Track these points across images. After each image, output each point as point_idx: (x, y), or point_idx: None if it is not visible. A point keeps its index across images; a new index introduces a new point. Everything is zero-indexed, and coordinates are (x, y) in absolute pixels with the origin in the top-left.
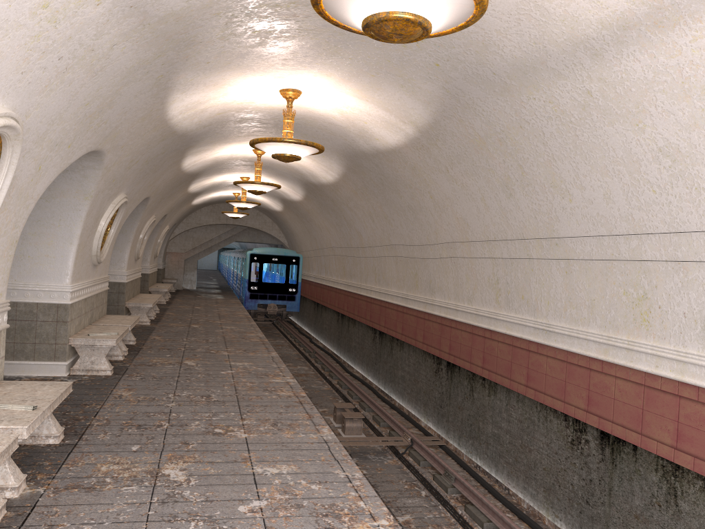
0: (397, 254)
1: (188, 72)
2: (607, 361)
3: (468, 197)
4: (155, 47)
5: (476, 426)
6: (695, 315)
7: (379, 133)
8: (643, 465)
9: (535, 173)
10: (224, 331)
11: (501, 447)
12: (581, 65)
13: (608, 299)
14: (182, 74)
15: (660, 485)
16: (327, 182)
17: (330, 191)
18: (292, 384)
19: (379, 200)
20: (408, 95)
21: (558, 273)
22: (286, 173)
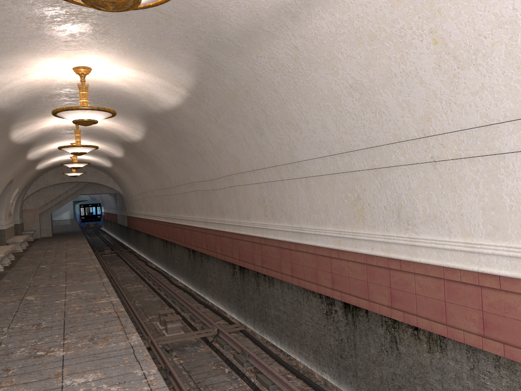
0: (196, 189)
1: None
2: (341, 250)
3: (234, 139)
4: None
5: (264, 311)
6: (392, 207)
7: (161, 96)
8: (373, 323)
9: (275, 115)
10: (67, 267)
11: (282, 324)
12: (286, 26)
13: (336, 203)
14: None
15: (385, 336)
16: (137, 140)
17: (141, 146)
18: (115, 302)
19: (176, 149)
20: (173, 63)
21: (302, 189)
22: (105, 136)
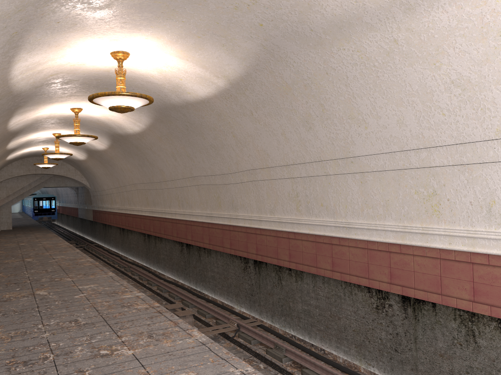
0: (199, 183)
1: (38, 31)
2: (404, 244)
3: (269, 133)
4: (19, 0)
5: (287, 306)
6: (480, 202)
7: (191, 87)
8: (442, 317)
9: (335, 109)
10: (57, 261)
11: (312, 319)
12: (393, 18)
13: (401, 199)
14: (33, 33)
15: (459, 329)
16: (133, 132)
17: (136, 139)
18: (142, 297)
19: (182, 142)
20: (227, 53)
21: (354, 184)
22: (96, 127)
